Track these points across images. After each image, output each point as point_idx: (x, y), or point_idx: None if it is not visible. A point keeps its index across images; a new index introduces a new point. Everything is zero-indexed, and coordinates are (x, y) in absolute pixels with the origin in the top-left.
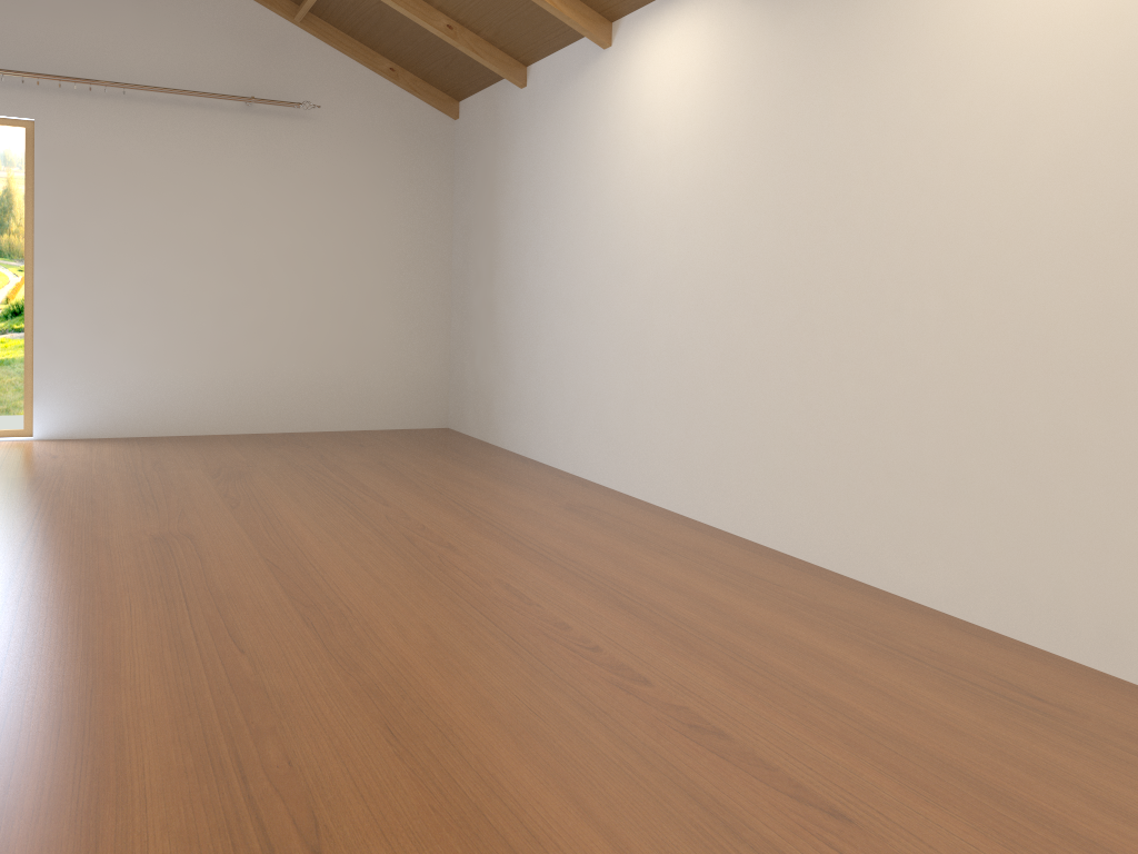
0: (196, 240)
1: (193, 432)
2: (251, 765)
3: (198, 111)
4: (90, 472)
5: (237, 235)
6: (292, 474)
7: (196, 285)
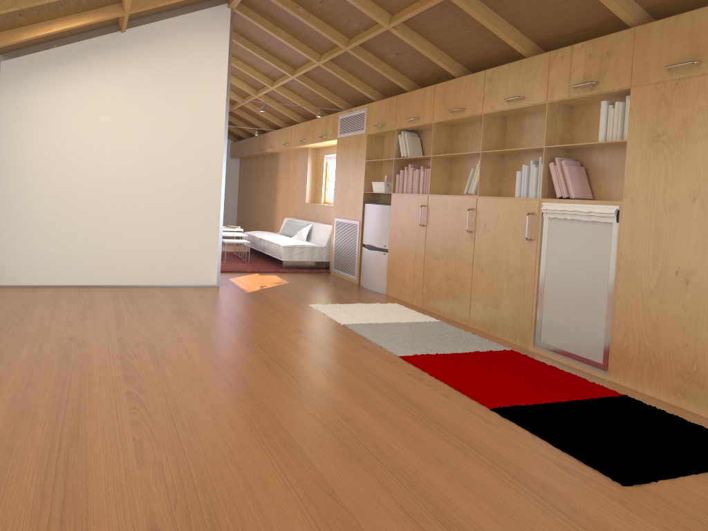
0: None
1: None
2: (290, 377)
3: None
4: None
5: None
6: None
7: None
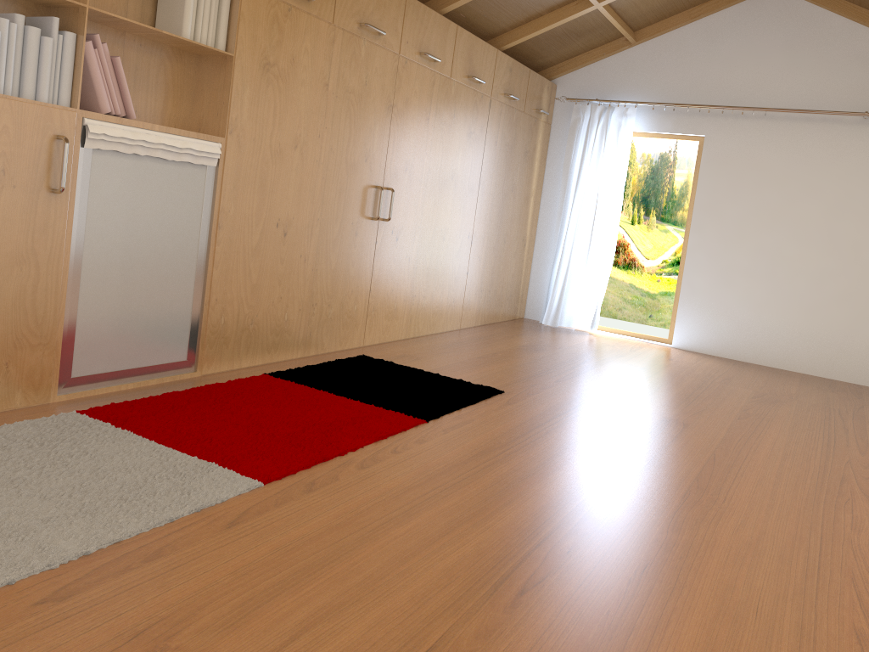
0: (804, 223)
1: (780, 366)
2: (549, 542)
3: (821, 125)
4: (678, 373)
5: (838, 220)
6: (816, 411)
7: (799, 256)
